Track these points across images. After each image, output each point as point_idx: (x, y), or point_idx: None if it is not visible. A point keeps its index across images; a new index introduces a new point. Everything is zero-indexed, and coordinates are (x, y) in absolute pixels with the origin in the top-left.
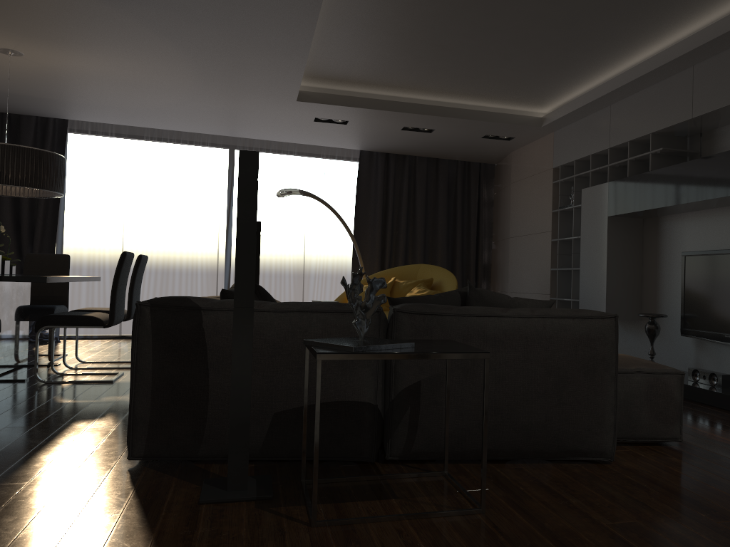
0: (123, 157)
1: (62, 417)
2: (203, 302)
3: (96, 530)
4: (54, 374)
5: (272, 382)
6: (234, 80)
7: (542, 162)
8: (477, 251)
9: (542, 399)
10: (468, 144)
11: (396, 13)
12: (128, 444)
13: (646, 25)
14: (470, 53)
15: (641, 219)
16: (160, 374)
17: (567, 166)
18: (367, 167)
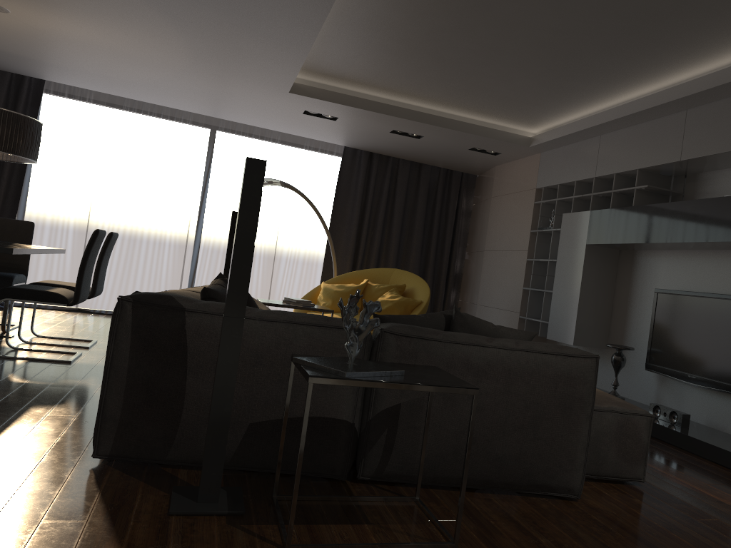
0: (99, 125)
1: (19, 399)
2: (187, 302)
3: (62, 538)
4: (8, 348)
5: (251, 392)
6: (229, 64)
7: (526, 181)
8: (450, 260)
9: (518, 432)
10: (454, 153)
11: (404, 21)
12: (94, 442)
13: (647, 65)
14: (471, 68)
15: (618, 250)
16: (136, 374)
17: (550, 188)
18: (350, 164)
